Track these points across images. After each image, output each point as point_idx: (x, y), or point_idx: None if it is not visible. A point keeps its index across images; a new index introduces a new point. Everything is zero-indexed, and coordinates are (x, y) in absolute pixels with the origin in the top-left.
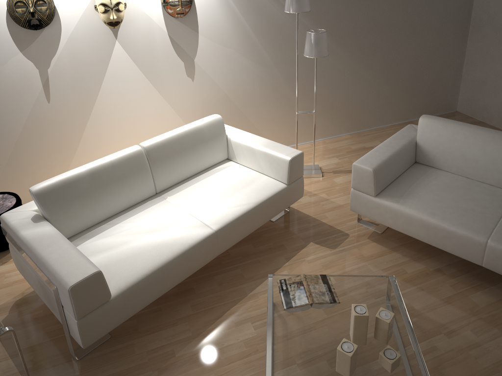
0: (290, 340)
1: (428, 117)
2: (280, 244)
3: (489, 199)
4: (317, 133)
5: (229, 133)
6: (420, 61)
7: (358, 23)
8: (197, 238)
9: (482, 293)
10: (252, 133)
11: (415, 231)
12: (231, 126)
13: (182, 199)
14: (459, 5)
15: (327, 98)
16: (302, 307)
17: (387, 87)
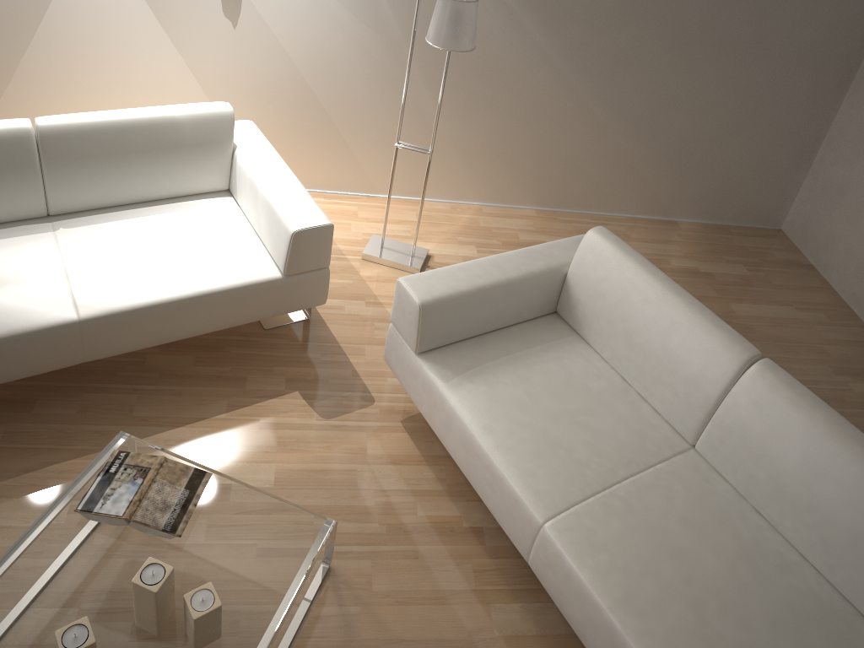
0: (40, 573)
1: (602, 236)
2: (242, 374)
3: (621, 440)
4: (471, 191)
5: (242, 145)
6: (724, 113)
7: (601, 1)
8: (35, 322)
9: (521, 608)
10: (280, 159)
11: (453, 446)
12: (261, 133)
13: (78, 241)
14: (845, 20)
15: (504, 130)
16: (110, 518)
17: (637, 143)
